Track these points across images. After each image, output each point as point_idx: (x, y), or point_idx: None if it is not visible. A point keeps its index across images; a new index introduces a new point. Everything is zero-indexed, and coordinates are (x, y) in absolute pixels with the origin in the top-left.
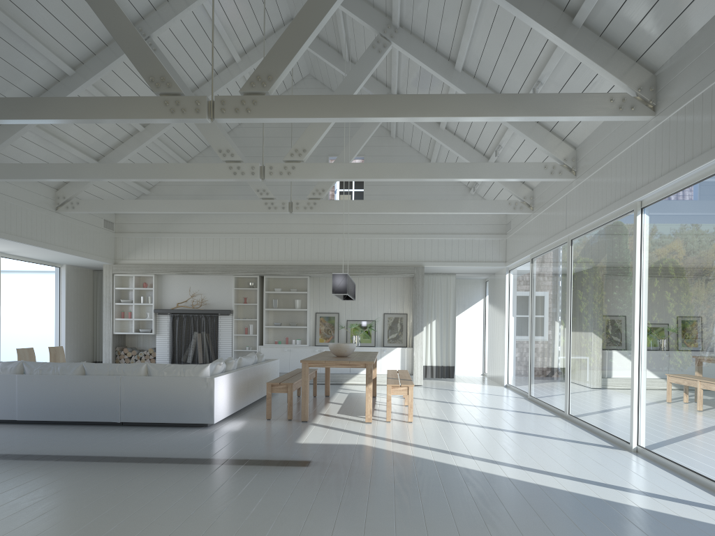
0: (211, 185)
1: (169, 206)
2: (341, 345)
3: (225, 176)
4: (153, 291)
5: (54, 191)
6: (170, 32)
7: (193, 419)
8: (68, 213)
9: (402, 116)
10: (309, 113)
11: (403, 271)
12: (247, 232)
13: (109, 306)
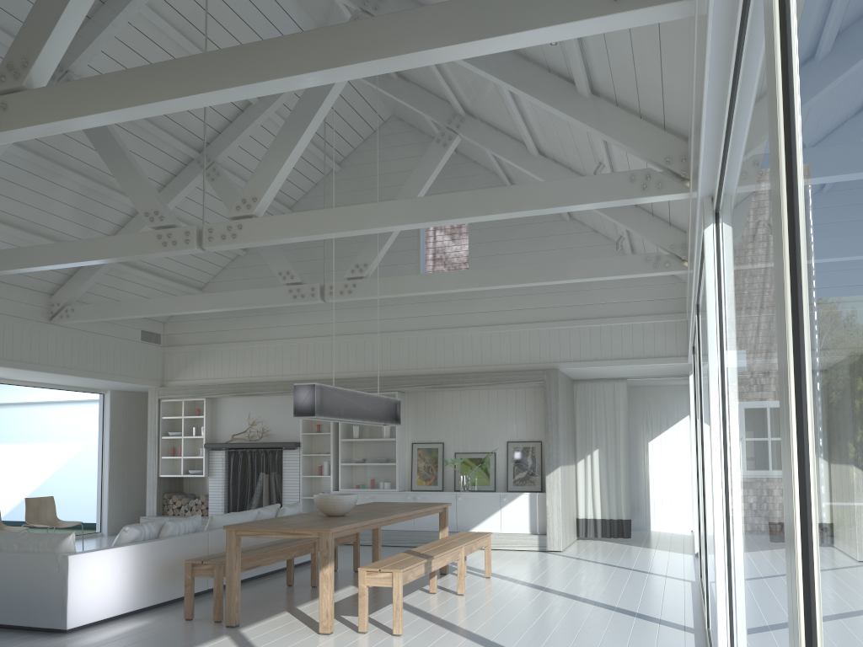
0: (272, 276)
1: (173, 304)
2: (326, 497)
3: (153, 249)
4: (204, 419)
5: (48, 297)
6: (120, 66)
7: (41, 621)
8: (65, 323)
9: (213, 89)
10: (76, 109)
11: (527, 377)
12: (317, 335)
13: (154, 440)
